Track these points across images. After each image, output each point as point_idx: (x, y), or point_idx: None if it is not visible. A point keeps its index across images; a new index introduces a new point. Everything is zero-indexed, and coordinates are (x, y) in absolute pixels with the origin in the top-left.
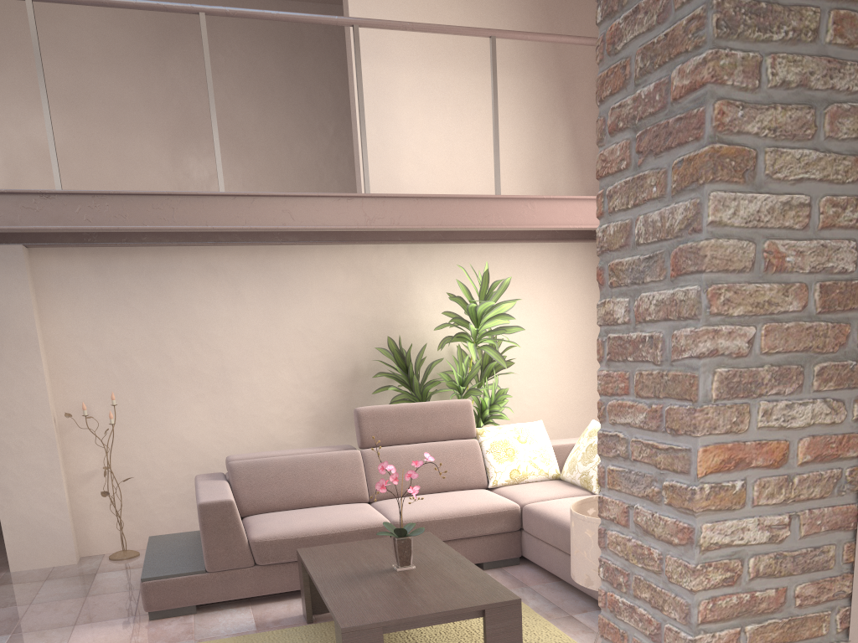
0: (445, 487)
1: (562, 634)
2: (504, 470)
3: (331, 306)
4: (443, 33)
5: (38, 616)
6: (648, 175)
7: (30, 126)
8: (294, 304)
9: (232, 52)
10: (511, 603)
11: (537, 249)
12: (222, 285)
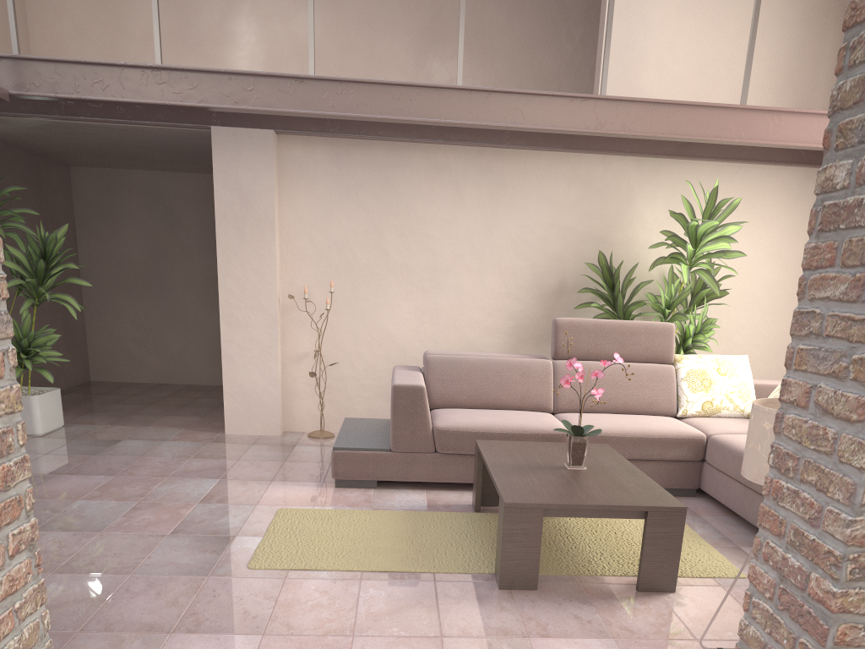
0: (631, 409)
1: (725, 560)
2: (697, 401)
3: (547, 216)
4: None
5: (243, 470)
6: None
7: (294, 22)
8: (511, 210)
9: None
10: (676, 510)
11: (777, 172)
12: (445, 185)
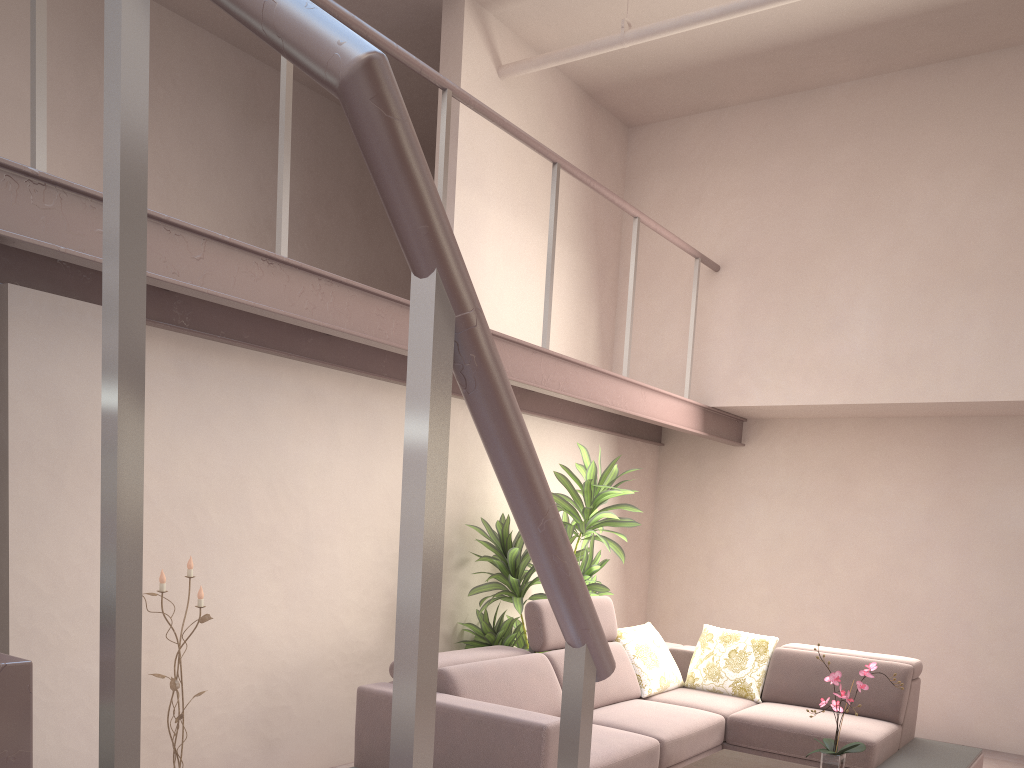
0: (617, 698)
1: None
2: (655, 678)
3: None
4: (610, 199)
5: None
6: None
7: None
8: (386, 458)
9: (174, 89)
10: None
11: (577, 433)
12: (320, 420)
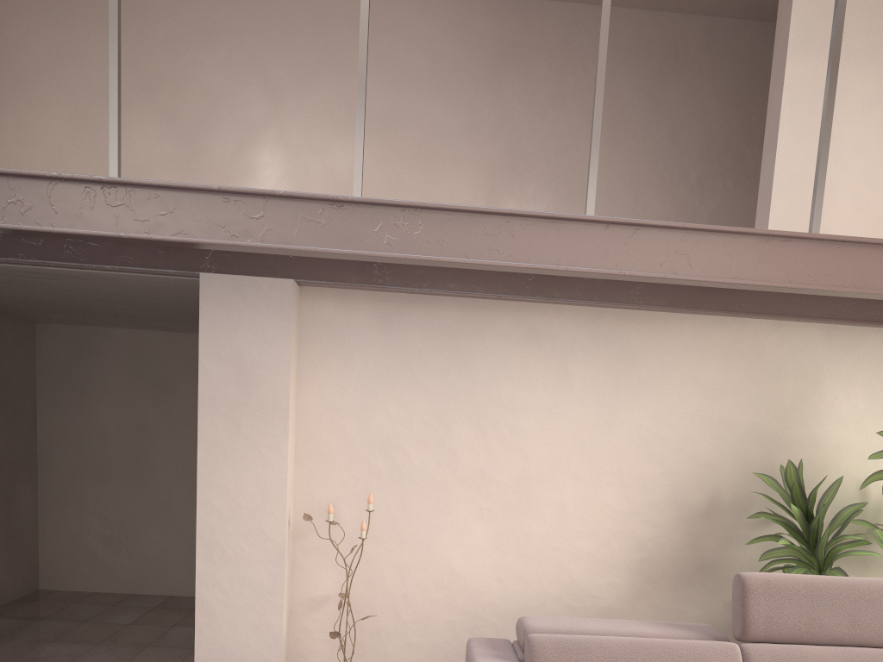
0: None
1: None
2: None
3: (693, 404)
4: None
5: None
6: None
7: (331, 154)
8: (641, 396)
9: (584, 74)
10: None
11: None
12: (544, 360)
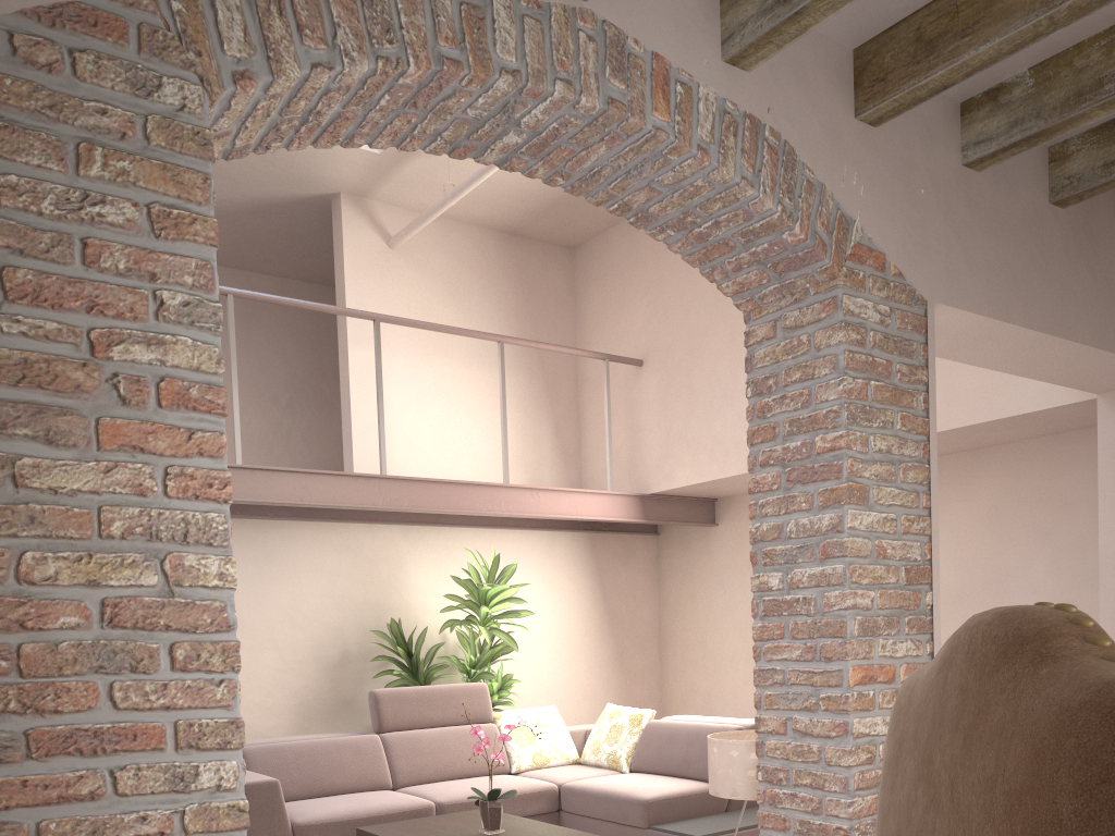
0: (469, 772)
1: None
2: (527, 754)
3: (321, 585)
4: (457, 334)
5: None
6: (797, 495)
7: None
8: (281, 581)
9: None
10: None
11: (527, 536)
12: None
